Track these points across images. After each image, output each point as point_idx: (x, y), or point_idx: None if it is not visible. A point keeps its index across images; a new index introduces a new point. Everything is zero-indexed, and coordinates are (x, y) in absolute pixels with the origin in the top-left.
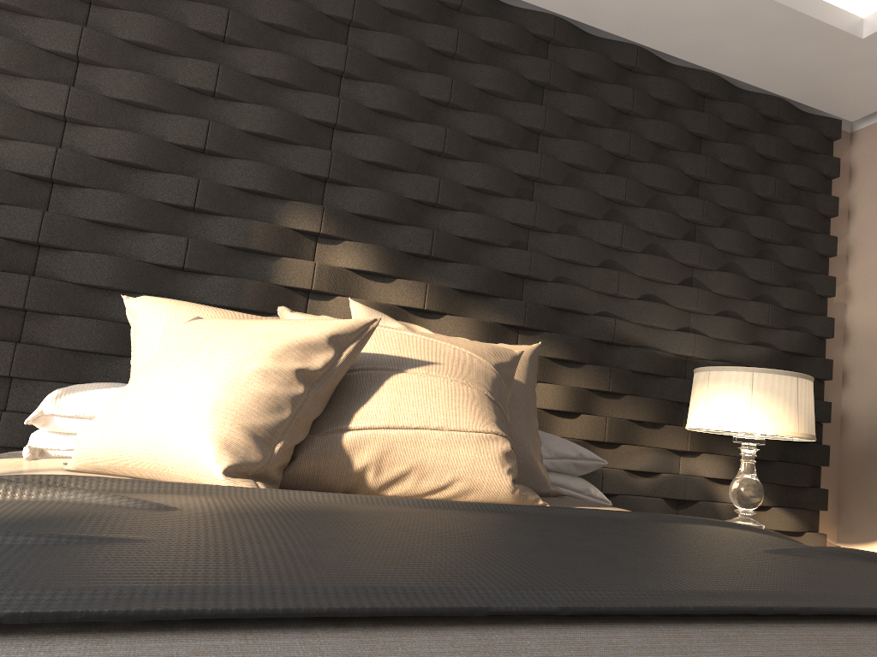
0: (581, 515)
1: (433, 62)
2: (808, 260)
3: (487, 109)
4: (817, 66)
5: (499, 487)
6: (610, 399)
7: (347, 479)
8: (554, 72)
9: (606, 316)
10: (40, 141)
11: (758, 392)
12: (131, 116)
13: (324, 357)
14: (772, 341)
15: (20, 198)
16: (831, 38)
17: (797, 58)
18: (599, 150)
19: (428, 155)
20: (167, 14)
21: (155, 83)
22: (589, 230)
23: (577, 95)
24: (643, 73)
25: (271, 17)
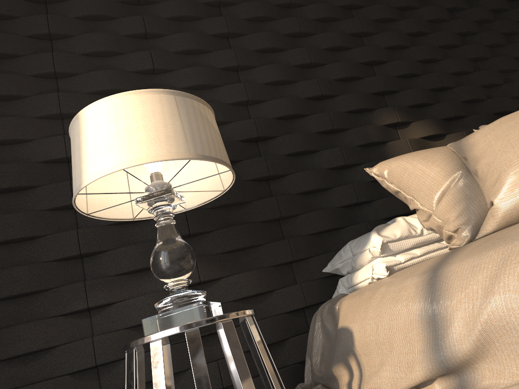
0: None
1: (399, 14)
2: None
3: (436, 30)
4: None
5: None
6: None
7: None
8: None
9: None
10: (241, 120)
11: None
12: (277, 91)
13: None
14: None
15: (247, 155)
16: None
17: None
18: (498, 33)
19: (422, 63)
20: (266, 31)
21: (282, 67)
22: (516, 77)
23: (472, 8)
24: None
25: (316, 15)
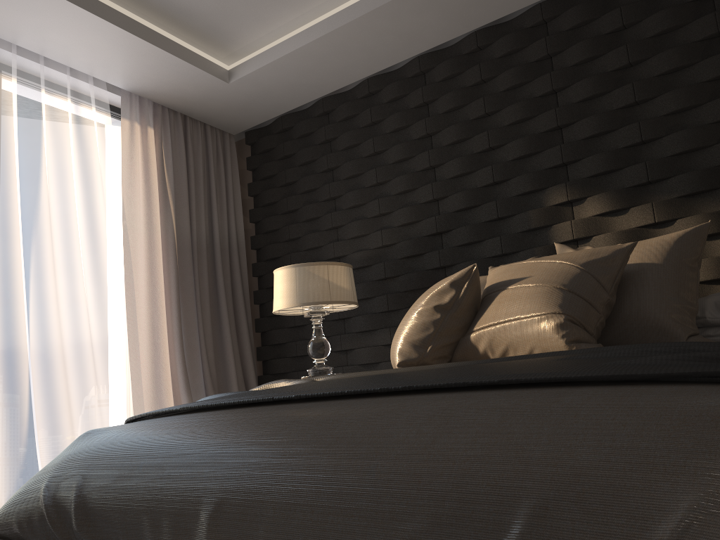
0: (536, 357)
1: (611, 41)
2: None
3: (664, 47)
4: None
5: (558, 347)
6: None
7: (480, 359)
8: None
9: None
10: (430, 216)
11: None
12: (460, 183)
13: (450, 295)
14: None
15: (430, 247)
16: None
17: None
18: None
19: (628, 109)
20: (460, 119)
21: (462, 160)
22: None
23: None
24: None
25: (504, 86)
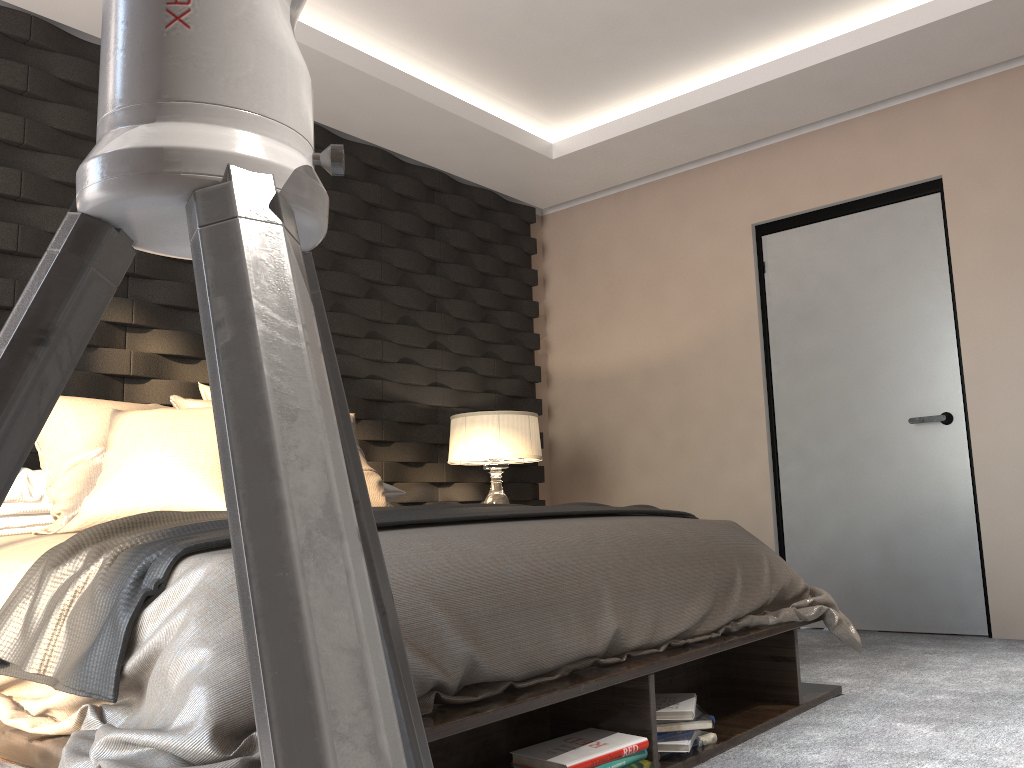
0: (448, 507)
1: None
2: (520, 322)
3: None
4: (520, 172)
5: (378, 504)
6: (382, 447)
7: None
8: (317, 172)
9: (374, 378)
10: None
11: (503, 428)
12: None
13: None
14: (498, 388)
15: None
16: (531, 157)
17: (506, 166)
18: (358, 239)
19: None
20: None
21: None
22: (355, 307)
23: (337, 192)
24: (386, 171)
25: (65, 125)
